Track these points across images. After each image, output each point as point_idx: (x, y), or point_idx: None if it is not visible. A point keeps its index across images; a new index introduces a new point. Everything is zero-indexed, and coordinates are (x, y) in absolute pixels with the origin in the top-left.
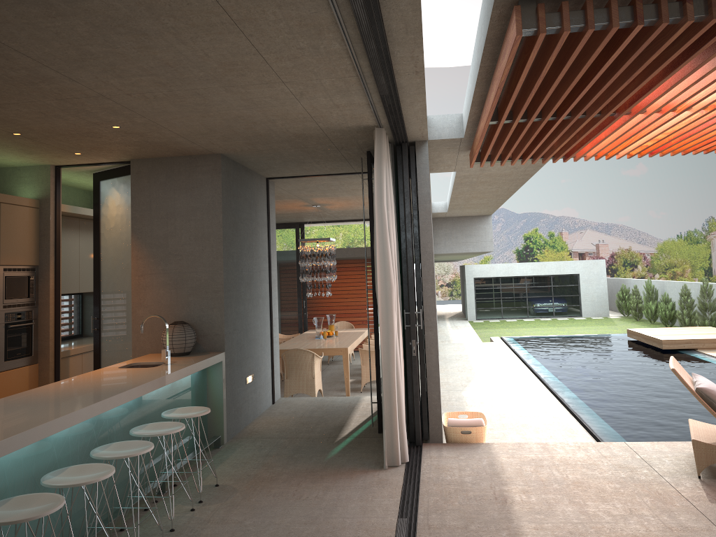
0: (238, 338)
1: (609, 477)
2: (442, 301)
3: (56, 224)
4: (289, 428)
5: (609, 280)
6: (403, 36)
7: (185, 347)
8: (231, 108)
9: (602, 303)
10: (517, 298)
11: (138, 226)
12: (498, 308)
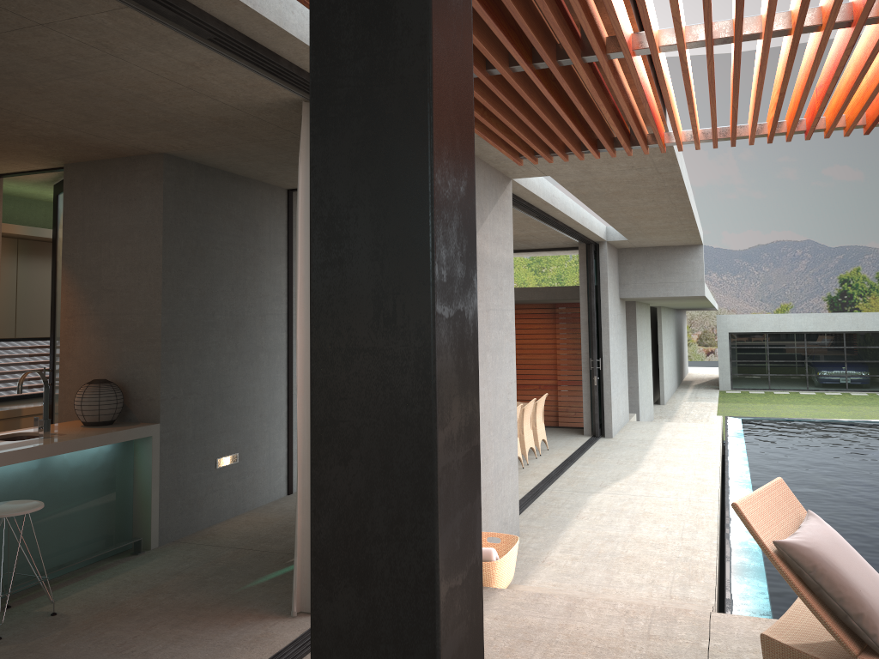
0: (199, 405)
1: None
2: (708, 362)
3: None
4: (258, 534)
5: None
6: None
7: (100, 415)
8: (48, 76)
9: None
10: (791, 363)
11: (69, 251)
12: (763, 374)
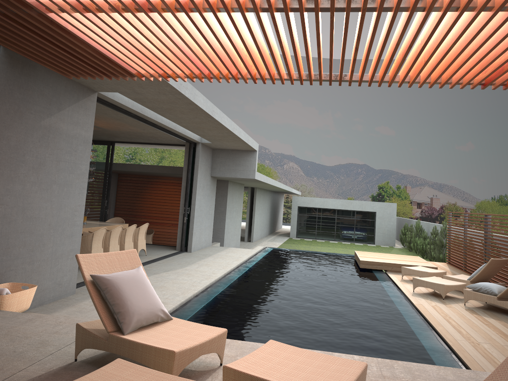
0: None
1: (5, 349)
2: None
3: None
4: None
5: (403, 220)
6: None
7: None
8: None
9: (390, 236)
10: (328, 225)
11: None
12: (313, 230)
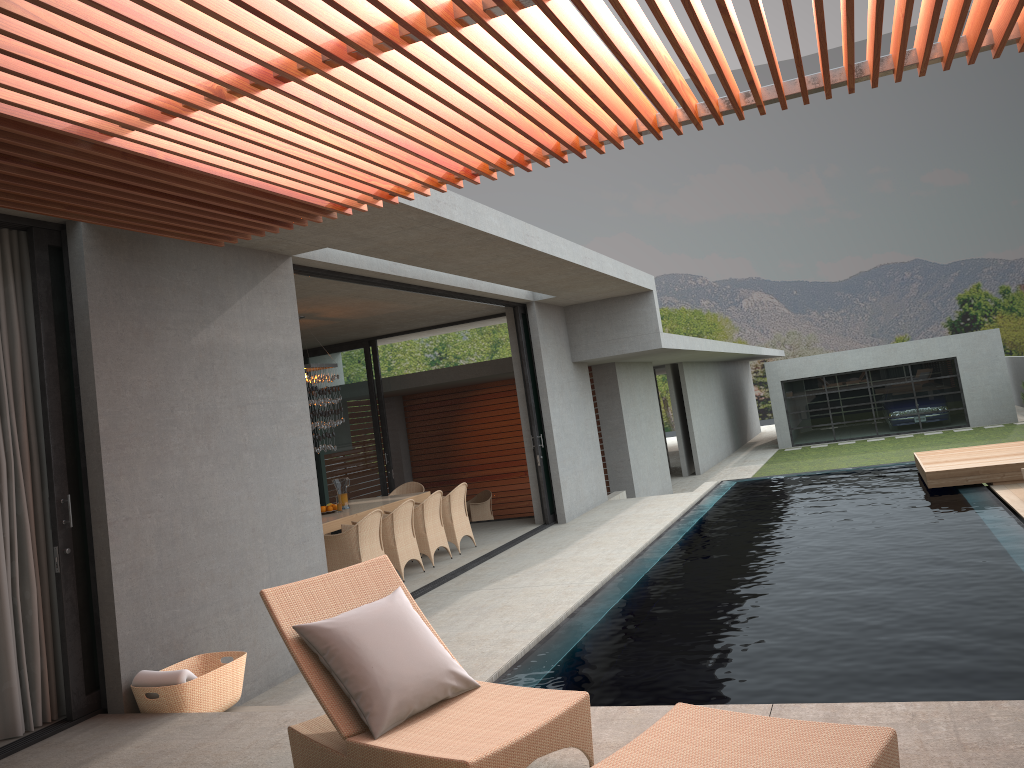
0: None
1: None
2: None
3: None
4: None
5: None
6: None
7: None
8: None
9: (1002, 401)
10: (855, 407)
11: None
12: (826, 424)
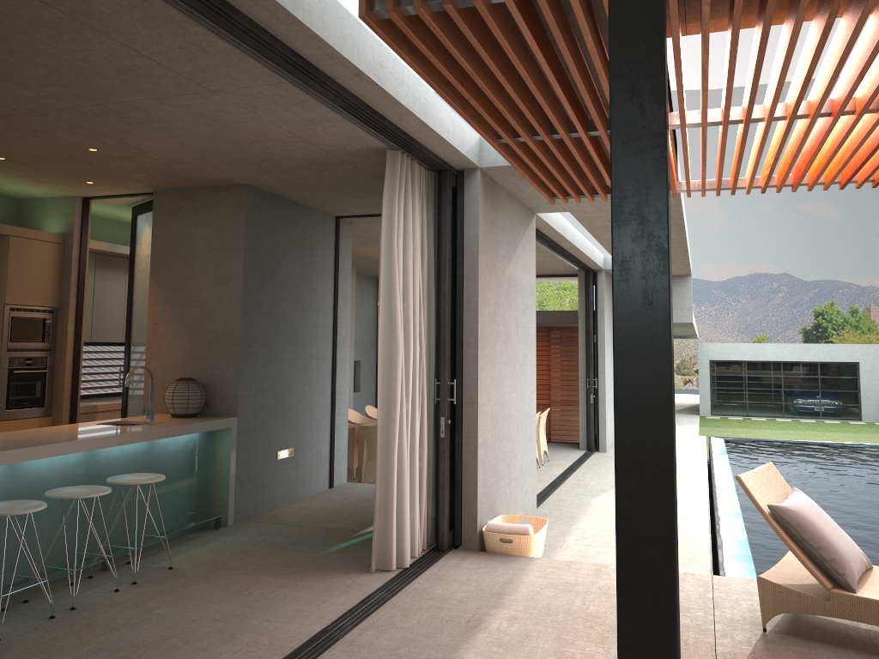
0: (266, 403)
1: None
2: (687, 390)
3: (81, 263)
4: (316, 516)
5: None
6: (283, 27)
7: (188, 408)
8: (191, 125)
9: None
10: (768, 391)
11: (157, 266)
12: (741, 401)
